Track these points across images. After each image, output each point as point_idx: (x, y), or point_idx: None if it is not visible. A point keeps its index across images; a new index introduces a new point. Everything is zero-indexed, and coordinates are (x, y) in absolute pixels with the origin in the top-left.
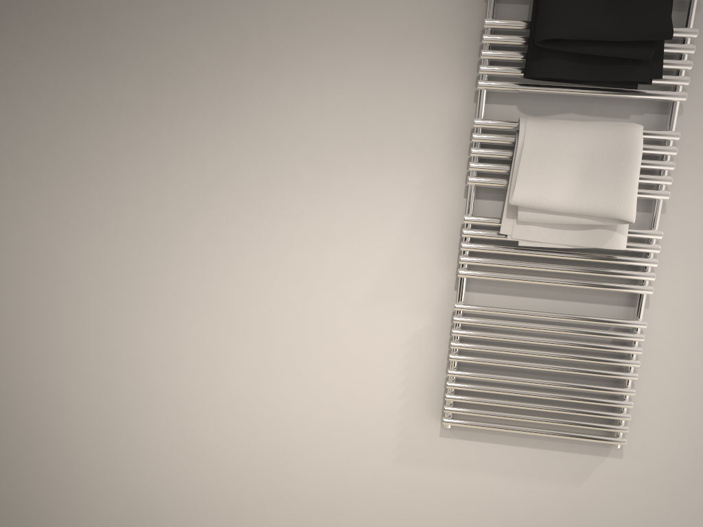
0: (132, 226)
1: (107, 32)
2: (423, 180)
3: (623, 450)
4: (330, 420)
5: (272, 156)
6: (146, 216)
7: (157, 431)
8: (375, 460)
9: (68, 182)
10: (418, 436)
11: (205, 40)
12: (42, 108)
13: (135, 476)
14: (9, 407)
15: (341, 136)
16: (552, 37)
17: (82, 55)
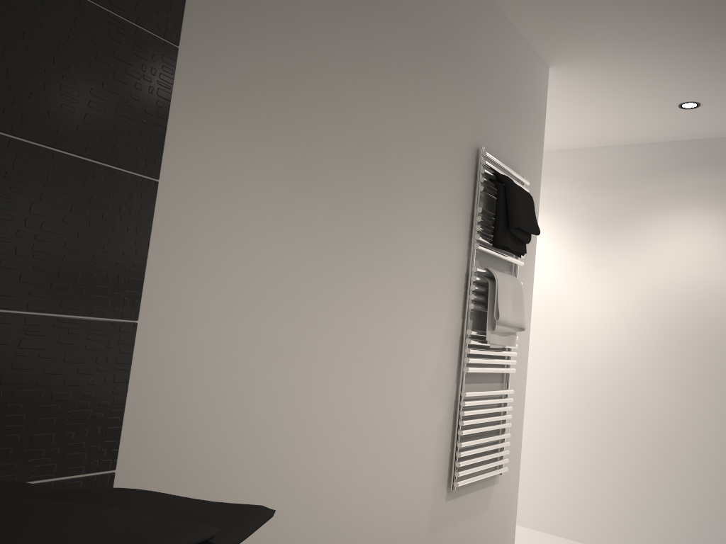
0: (305, 350)
1: (313, 155)
2: (449, 306)
3: (498, 477)
4: (402, 513)
5: (392, 284)
6: (317, 338)
7: None
8: (419, 539)
9: (262, 302)
10: (437, 505)
11: (369, 182)
12: (252, 217)
13: None
14: None
15: (422, 272)
16: (521, 226)
17: (293, 171)
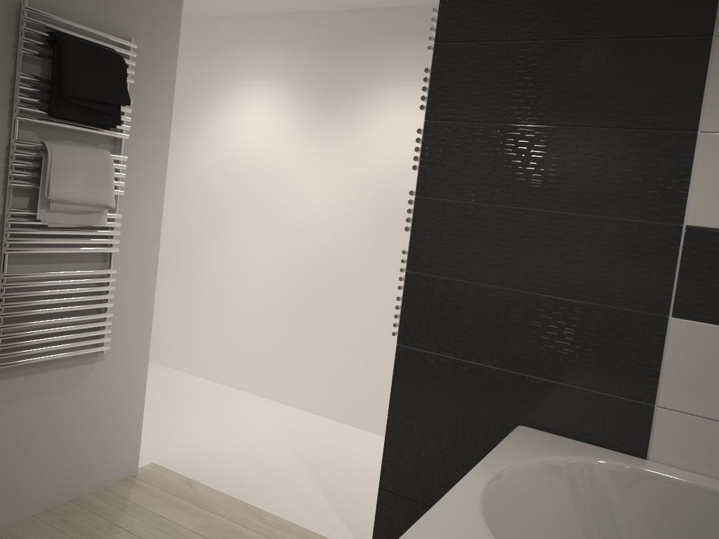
0: None
1: None
2: None
3: (104, 355)
4: None
5: None
6: None
7: None
8: None
9: None
10: None
11: None
12: None
13: None
14: None
15: None
16: (75, 95)
17: None
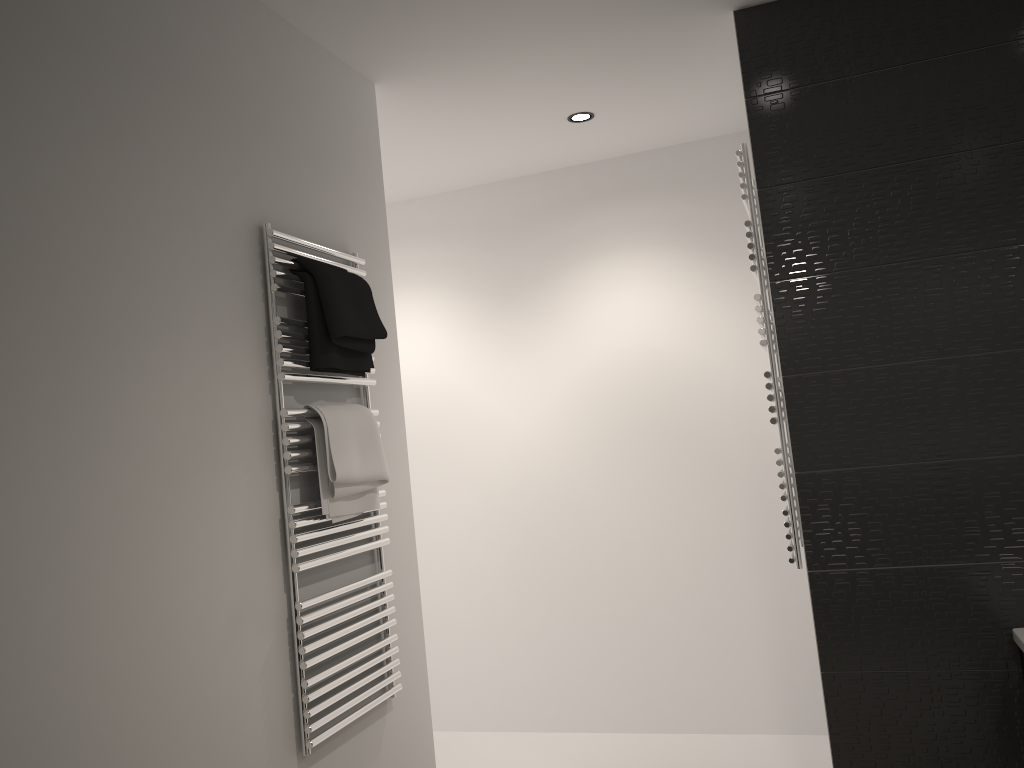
0: None
1: None
2: (249, 479)
3: (392, 700)
4: None
5: (122, 477)
6: None
7: None
8: None
9: None
10: None
11: (35, 323)
12: None
13: None
14: None
15: (183, 441)
16: (347, 334)
17: None
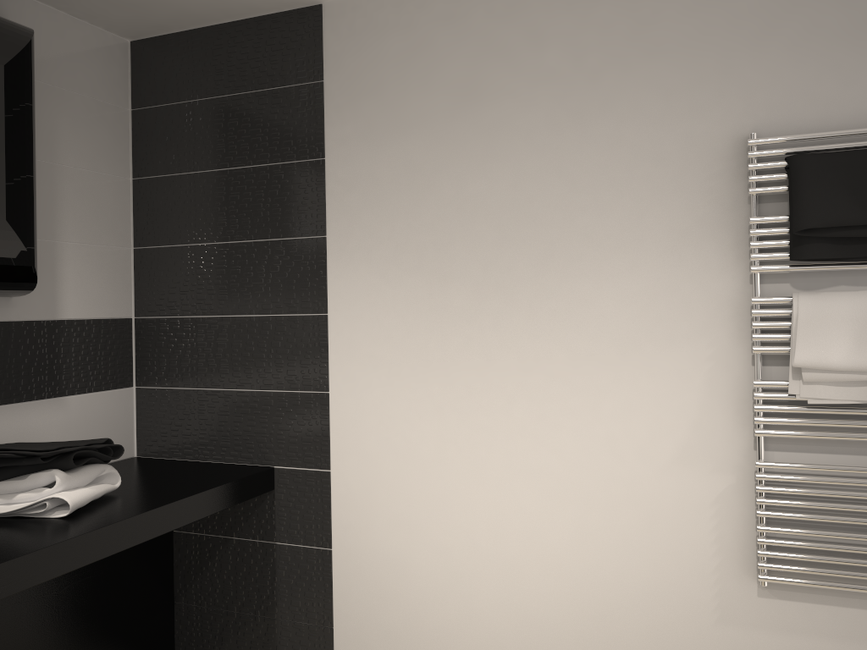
0: (464, 407)
1: (445, 257)
2: (713, 353)
3: None
4: (647, 580)
5: (578, 342)
6: (476, 398)
7: (488, 593)
8: (696, 622)
9: (414, 374)
10: (736, 596)
11: (520, 255)
12: (395, 318)
13: (469, 638)
14: (362, 571)
15: (636, 321)
16: (806, 227)
17: (426, 276)
